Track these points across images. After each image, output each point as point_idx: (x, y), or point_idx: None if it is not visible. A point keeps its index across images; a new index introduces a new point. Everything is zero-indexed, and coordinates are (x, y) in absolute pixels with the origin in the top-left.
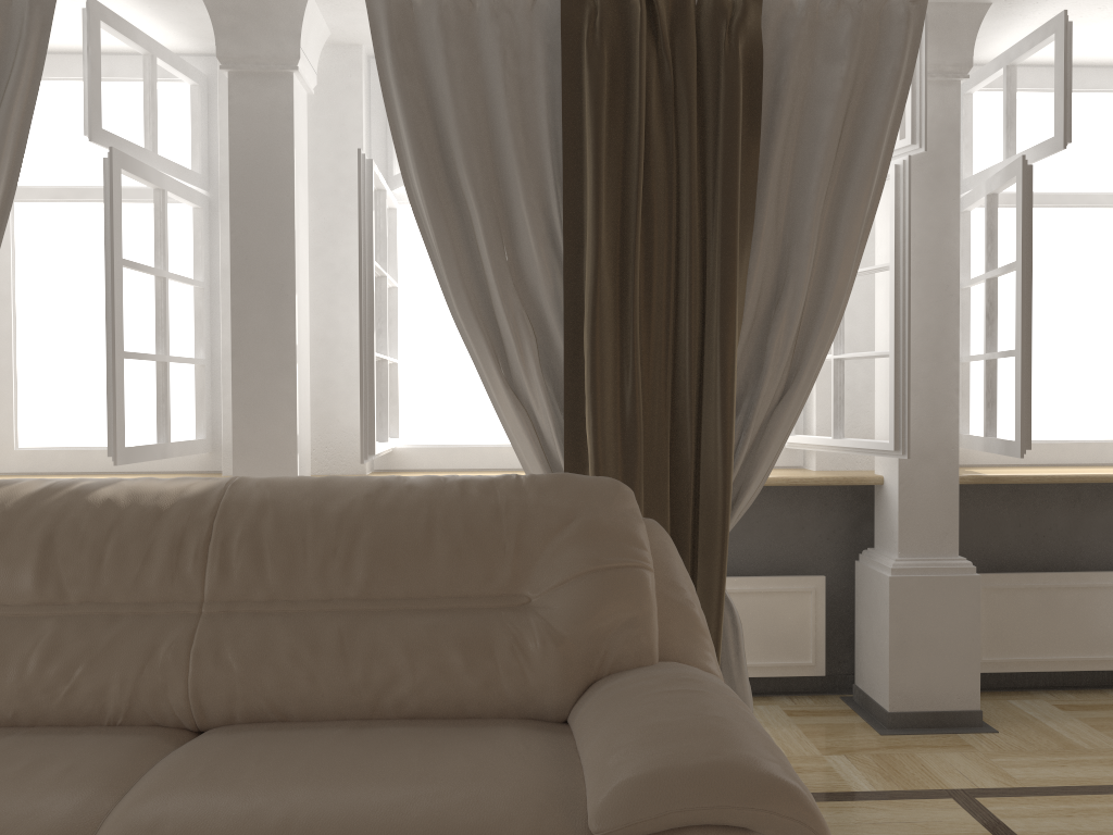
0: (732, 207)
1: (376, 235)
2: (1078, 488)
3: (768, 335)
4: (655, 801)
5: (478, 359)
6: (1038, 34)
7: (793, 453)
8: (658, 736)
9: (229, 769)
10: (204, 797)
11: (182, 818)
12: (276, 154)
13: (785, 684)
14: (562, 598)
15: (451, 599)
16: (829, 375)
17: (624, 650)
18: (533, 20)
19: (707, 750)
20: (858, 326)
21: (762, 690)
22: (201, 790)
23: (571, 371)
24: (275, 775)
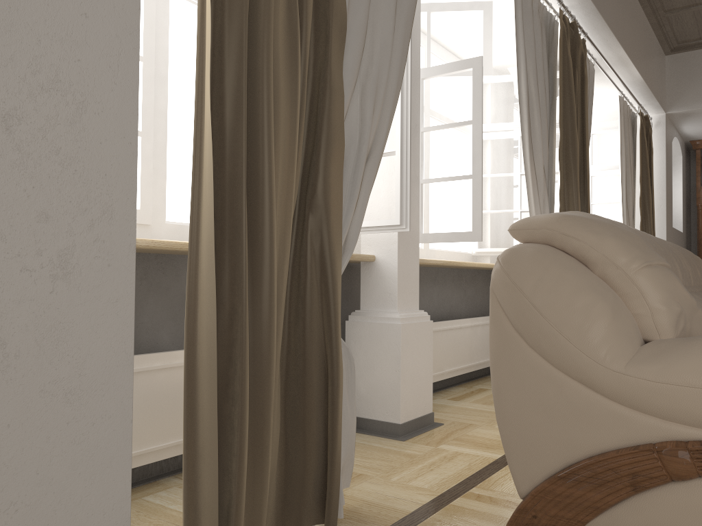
0: (587, 134)
1: (421, 106)
2: None
3: None
4: None
5: (532, 187)
6: None
7: (473, 258)
8: None
9: None
10: None
11: None
12: (415, 39)
13: (484, 370)
14: None
15: None
16: (492, 220)
17: None
18: (542, 20)
19: None
20: (498, 199)
21: (480, 375)
22: None
23: (560, 199)
24: None
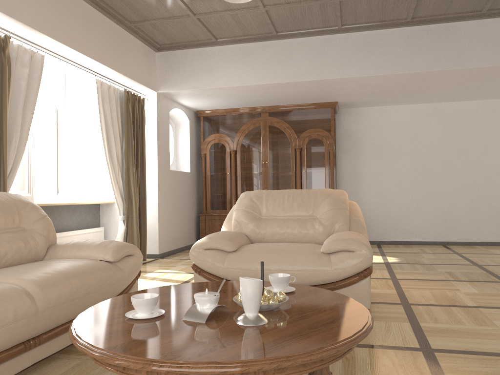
0: (5, 108)
1: None
2: (45, 209)
3: (8, 152)
4: (121, 251)
5: None
6: (53, 71)
7: None
8: (107, 243)
9: (15, 272)
10: (31, 273)
11: (37, 276)
12: None
13: None
14: (37, 225)
15: (6, 229)
16: None
17: (53, 238)
18: None
19: (120, 242)
20: None
21: None
22: (26, 273)
23: None
24: (33, 269)
